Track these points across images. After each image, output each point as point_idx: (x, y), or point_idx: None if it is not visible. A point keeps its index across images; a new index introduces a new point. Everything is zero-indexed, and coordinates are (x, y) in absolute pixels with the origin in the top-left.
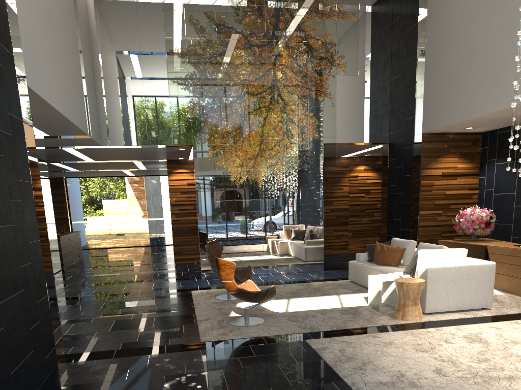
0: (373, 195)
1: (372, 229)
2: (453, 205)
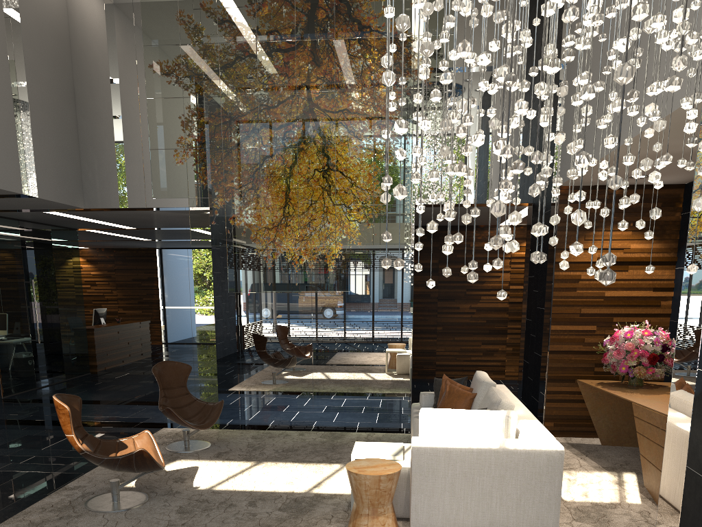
0: None
1: None
2: (619, 317)
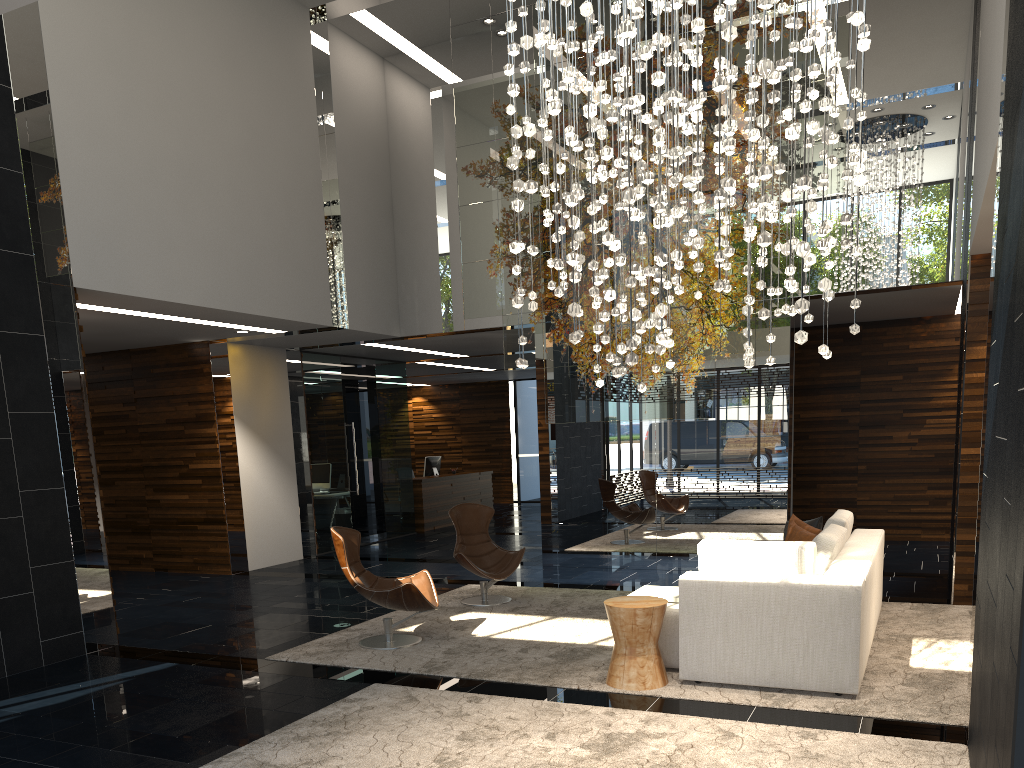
0: None
1: None
2: None
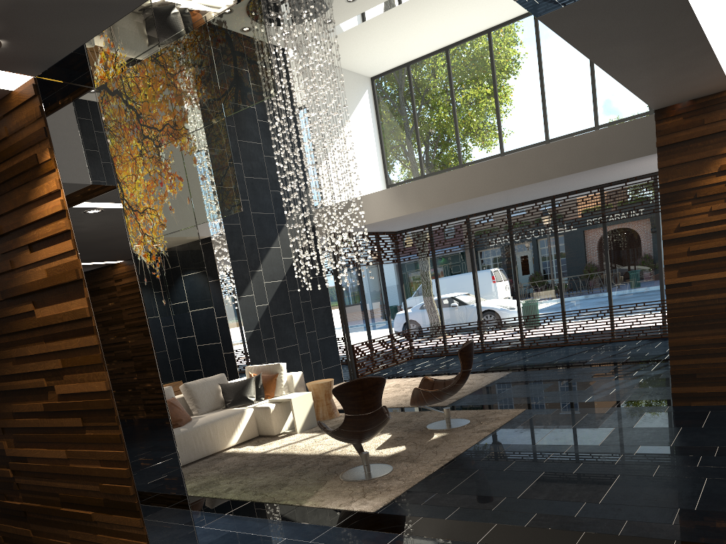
0: None
1: None
2: None
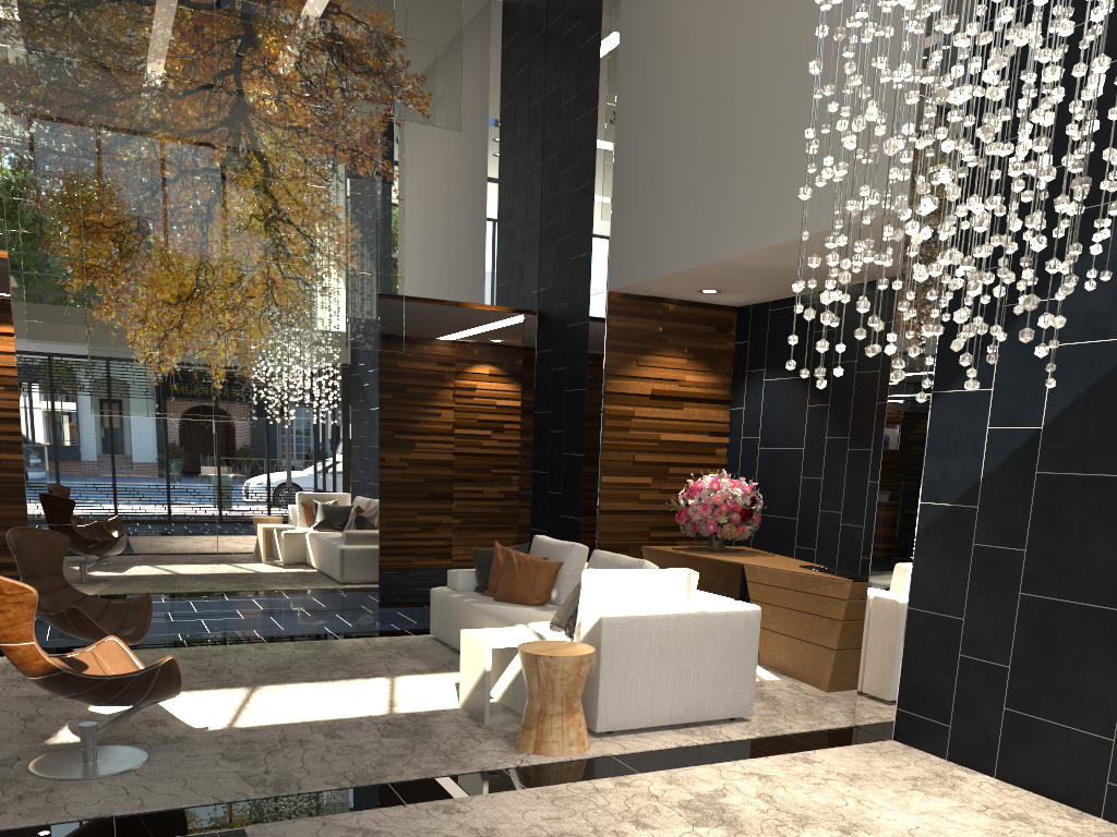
0: (511, 435)
1: (507, 513)
2: (675, 467)
